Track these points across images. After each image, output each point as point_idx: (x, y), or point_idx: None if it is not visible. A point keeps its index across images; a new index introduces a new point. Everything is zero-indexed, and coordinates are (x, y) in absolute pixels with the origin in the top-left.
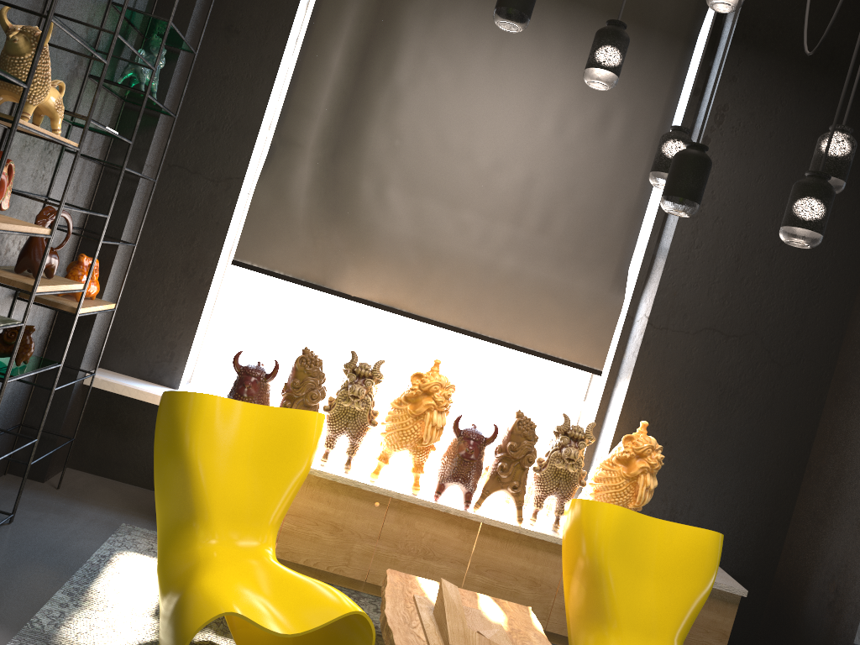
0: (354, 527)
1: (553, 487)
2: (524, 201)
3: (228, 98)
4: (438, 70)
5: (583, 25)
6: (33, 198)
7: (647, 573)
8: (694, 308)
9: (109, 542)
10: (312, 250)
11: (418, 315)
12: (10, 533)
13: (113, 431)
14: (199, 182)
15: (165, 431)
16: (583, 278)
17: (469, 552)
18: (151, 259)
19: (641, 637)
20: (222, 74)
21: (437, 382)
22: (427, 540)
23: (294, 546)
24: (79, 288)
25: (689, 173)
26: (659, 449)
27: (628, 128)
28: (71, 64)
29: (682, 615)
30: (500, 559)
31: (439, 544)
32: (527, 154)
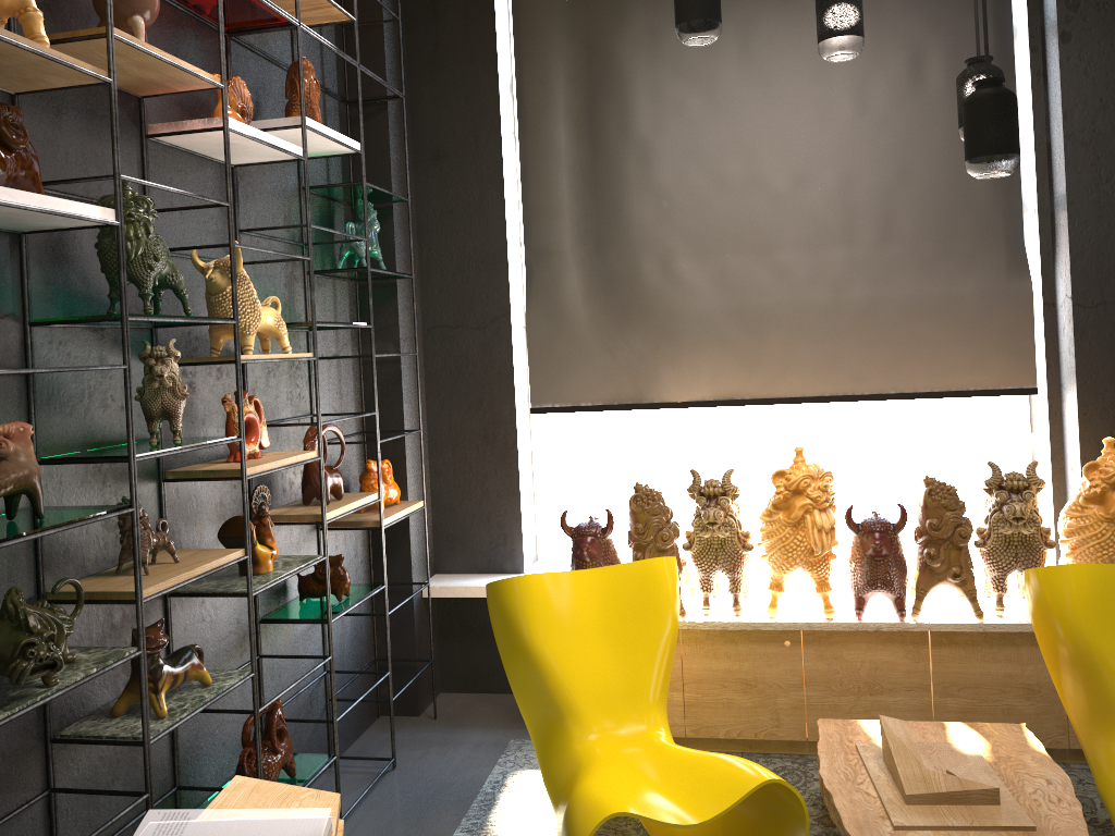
0: (770, 677)
1: (1009, 560)
2: (848, 212)
3: (462, 232)
4: (683, 99)
5: None
6: (290, 424)
7: None
8: None
9: (500, 765)
10: (614, 365)
11: (766, 397)
12: (396, 779)
13: (473, 639)
14: (465, 335)
15: (500, 628)
16: (963, 278)
17: (927, 672)
18: (446, 438)
19: None
20: (447, 207)
21: (805, 475)
22: (867, 671)
23: (706, 718)
24: (373, 499)
25: (987, 121)
26: None
27: (952, 64)
28: (284, 269)
29: None
30: (971, 671)
31: (884, 672)
32: (830, 153)
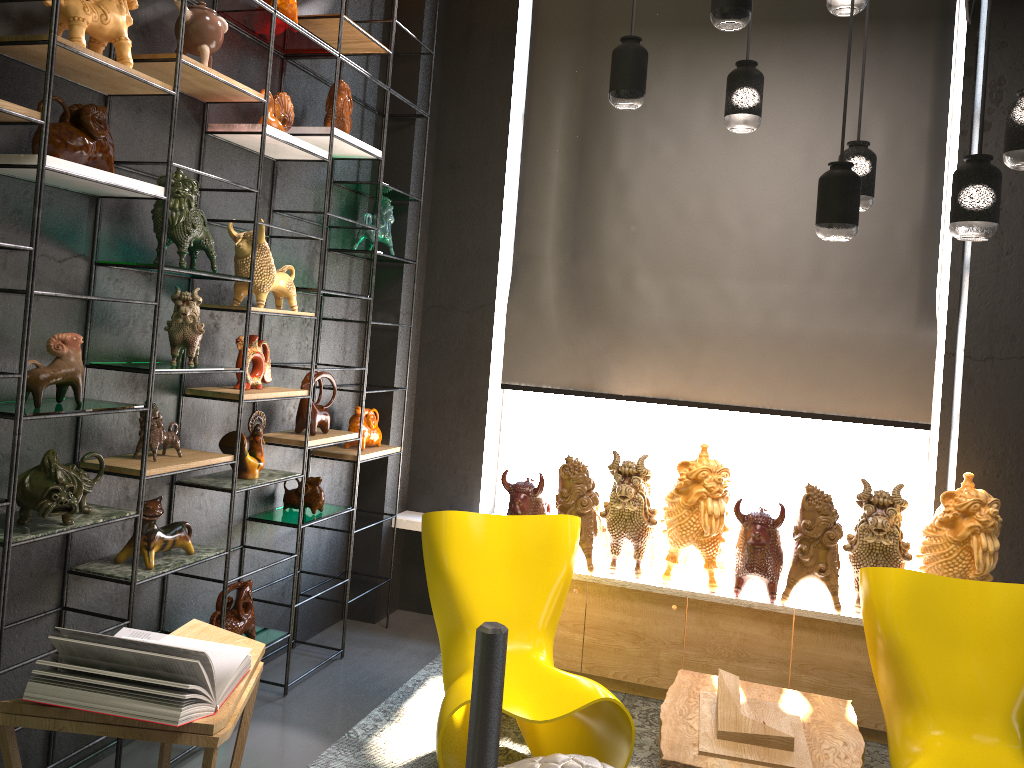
0: (656, 633)
1: (870, 565)
2: (786, 253)
3: (464, 231)
4: (659, 143)
5: (807, 44)
6: (291, 367)
7: (961, 643)
8: (1022, 326)
9: (425, 669)
10: (574, 357)
11: (697, 401)
12: (341, 666)
13: None
14: (456, 317)
15: (426, 550)
16: (878, 321)
17: (788, 649)
18: (430, 399)
19: (963, 717)
20: (455, 209)
21: (704, 467)
22: (737, 640)
23: (599, 659)
24: (353, 437)
25: (832, 195)
26: (994, 503)
27: (891, 138)
28: (308, 245)
29: (1015, 689)
30: (825, 655)
31: (751, 644)
32: (776, 201)
